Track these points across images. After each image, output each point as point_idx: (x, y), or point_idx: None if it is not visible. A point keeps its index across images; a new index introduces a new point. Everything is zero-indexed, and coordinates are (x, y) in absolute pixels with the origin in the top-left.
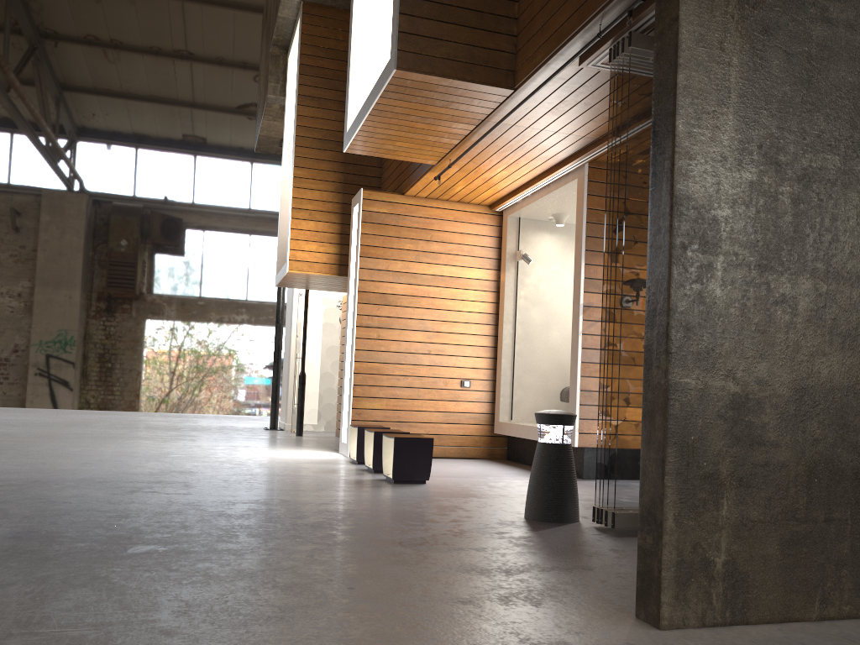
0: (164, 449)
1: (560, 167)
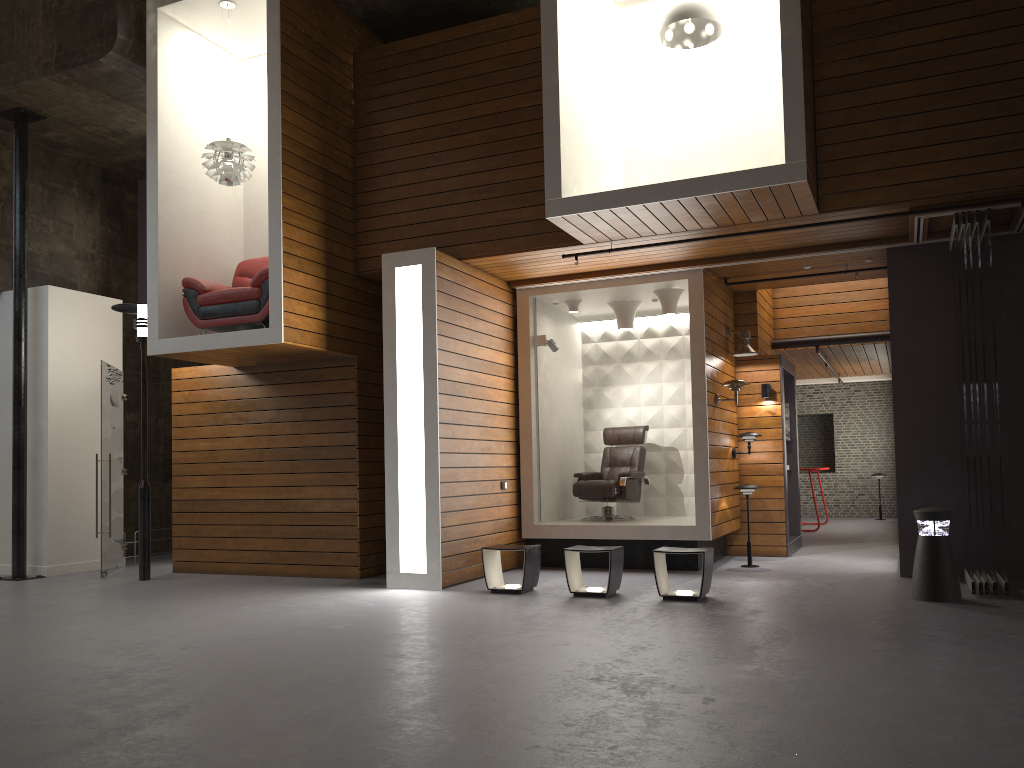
0: (246, 625)
1: (679, 266)
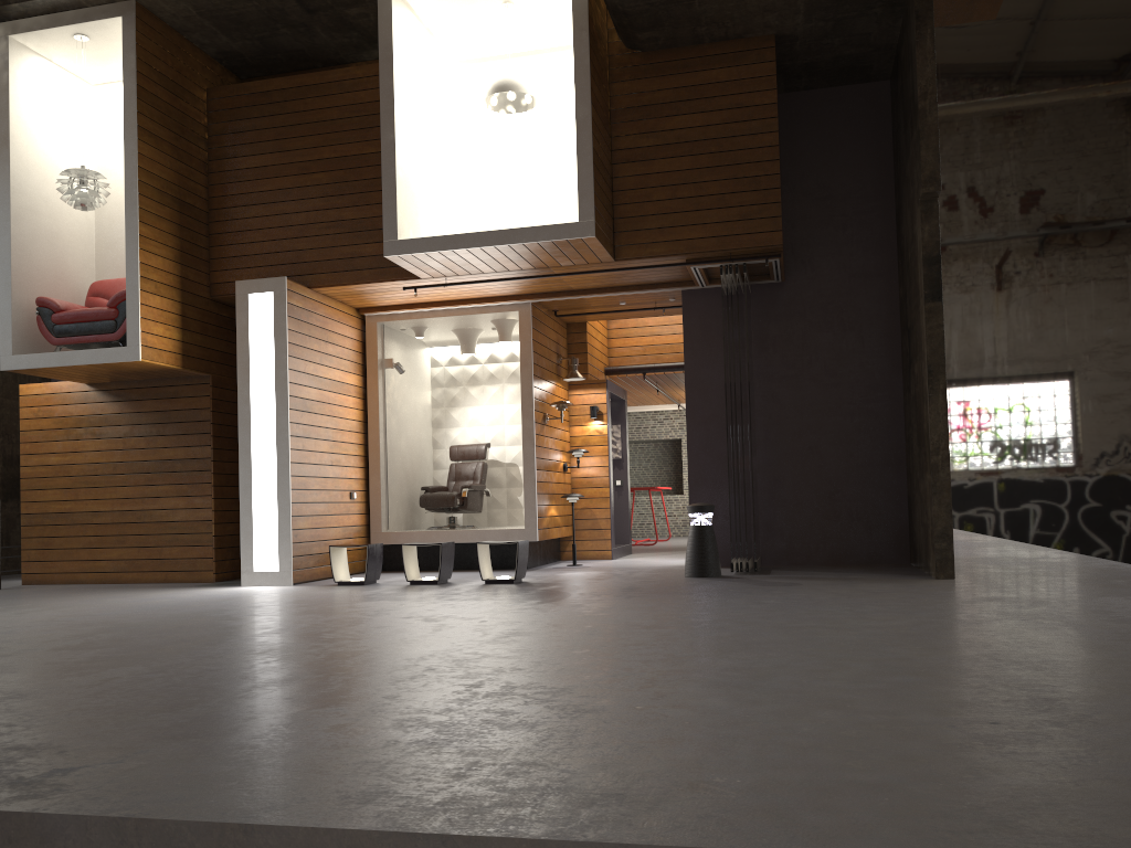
0: (112, 607)
1: (510, 299)
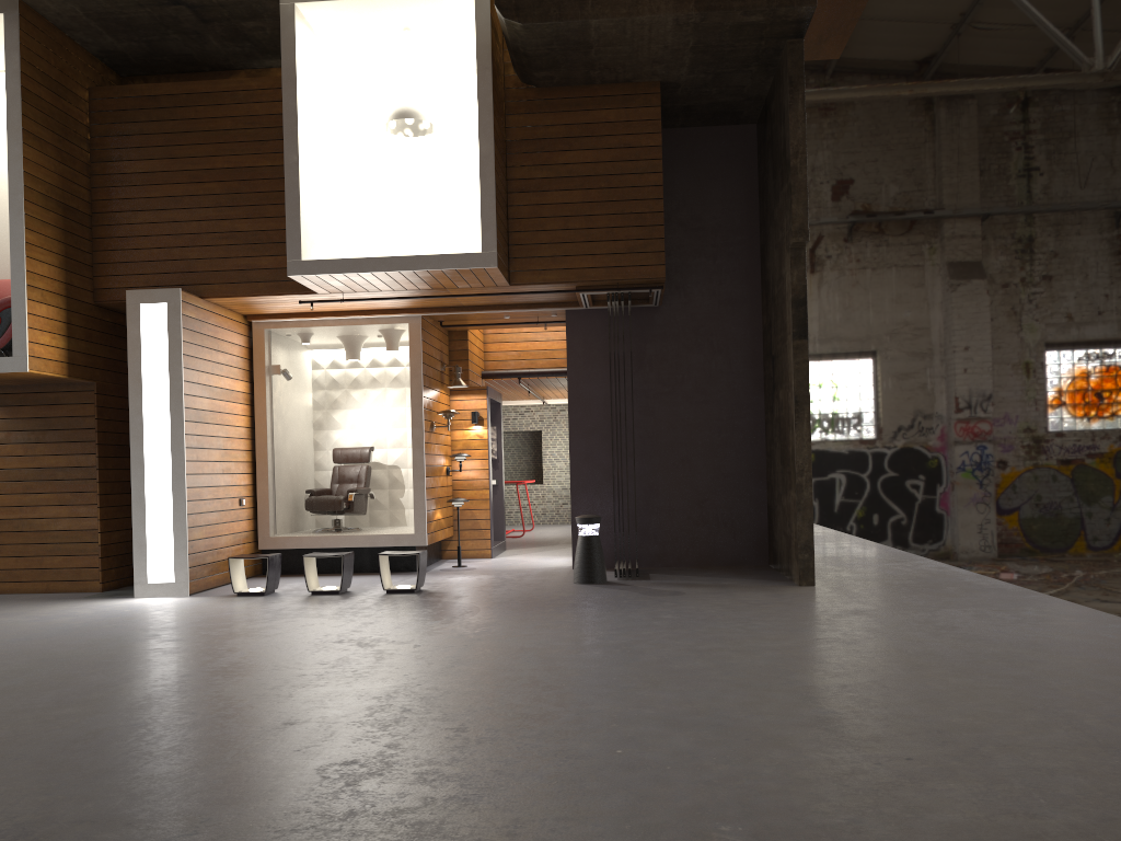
0: (17, 630)
1: (401, 312)
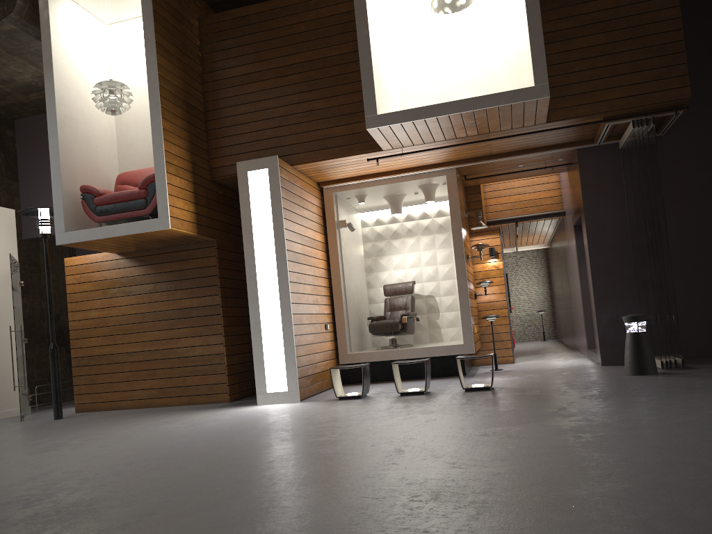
0: (179, 435)
1: (441, 166)
